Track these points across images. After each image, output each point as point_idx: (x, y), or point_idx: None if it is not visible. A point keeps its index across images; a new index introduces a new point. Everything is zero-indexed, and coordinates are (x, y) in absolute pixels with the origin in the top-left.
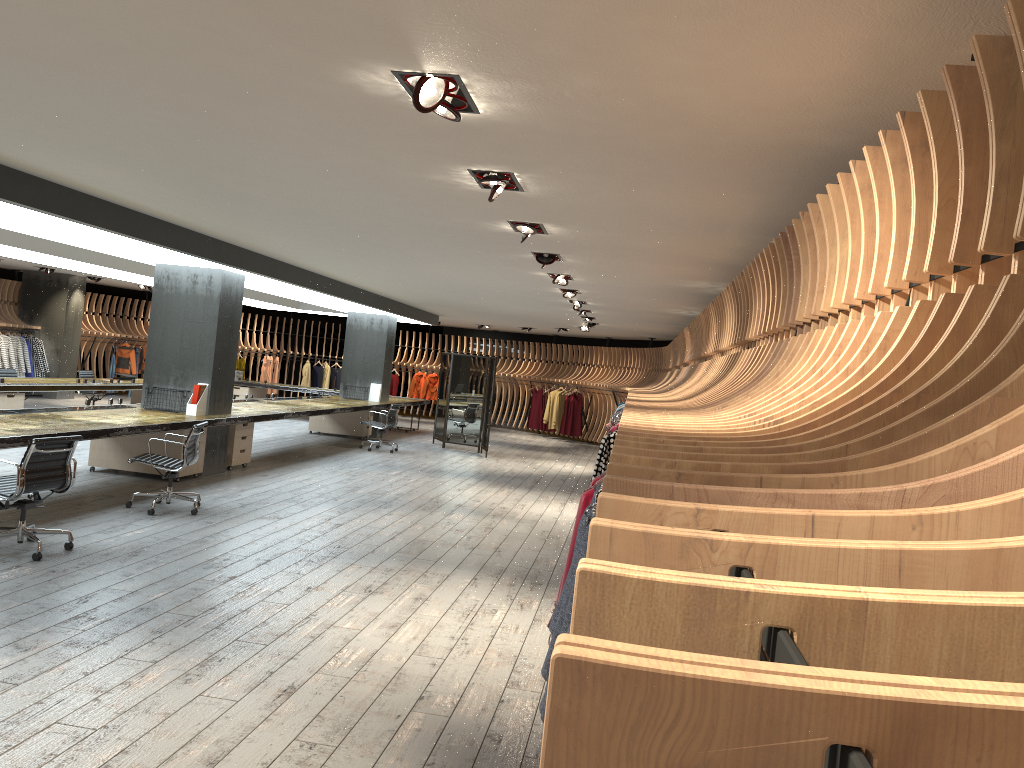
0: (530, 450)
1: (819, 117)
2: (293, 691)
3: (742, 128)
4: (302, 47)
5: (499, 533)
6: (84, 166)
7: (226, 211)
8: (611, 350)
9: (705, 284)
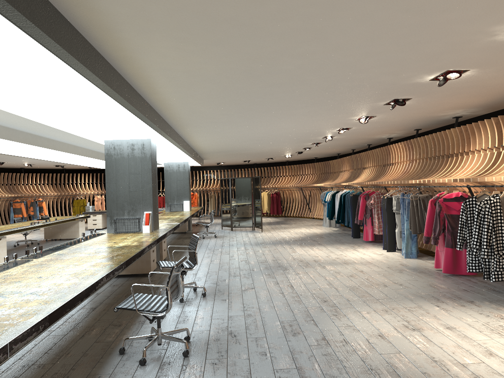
0: (271, 225)
1: None
2: None
3: None
4: None
5: (373, 273)
6: (185, 52)
7: (223, 89)
8: (291, 167)
9: (457, 111)
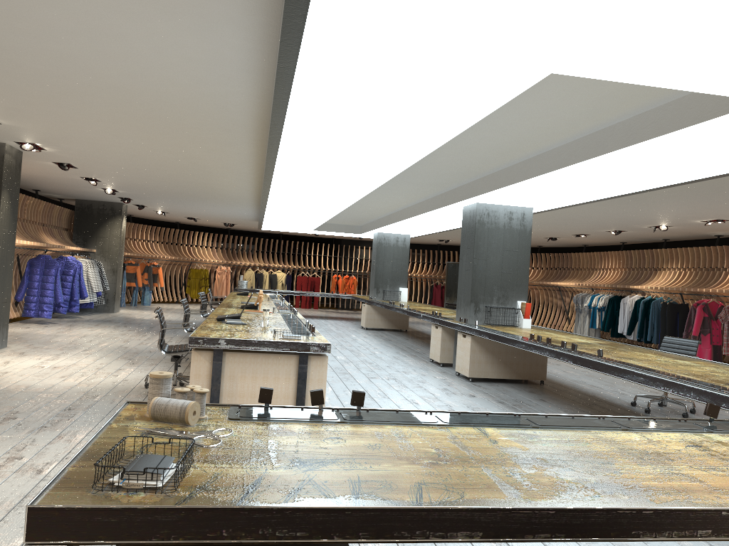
0: None
1: None
2: None
3: None
4: None
5: None
6: None
7: None
8: None
9: None
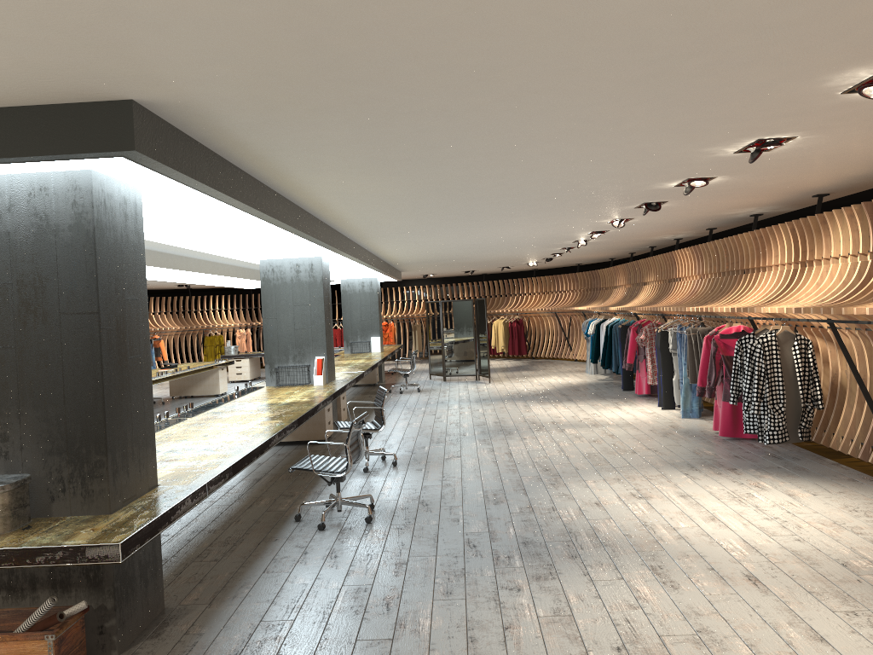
0: (506, 372)
1: None
2: (756, 578)
3: None
4: (854, 54)
5: (626, 437)
6: (361, 181)
7: (412, 204)
8: (540, 279)
9: (750, 209)
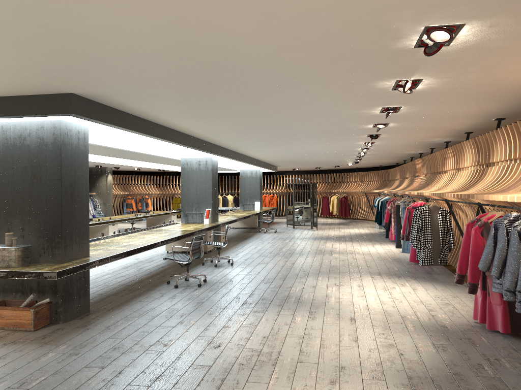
0: (332, 225)
1: None
2: (354, 319)
3: None
4: (370, 77)
5: (361, 260)
6: (202, 122)
7: (240, 133)
8: (359, 173)
9: (439, 139)
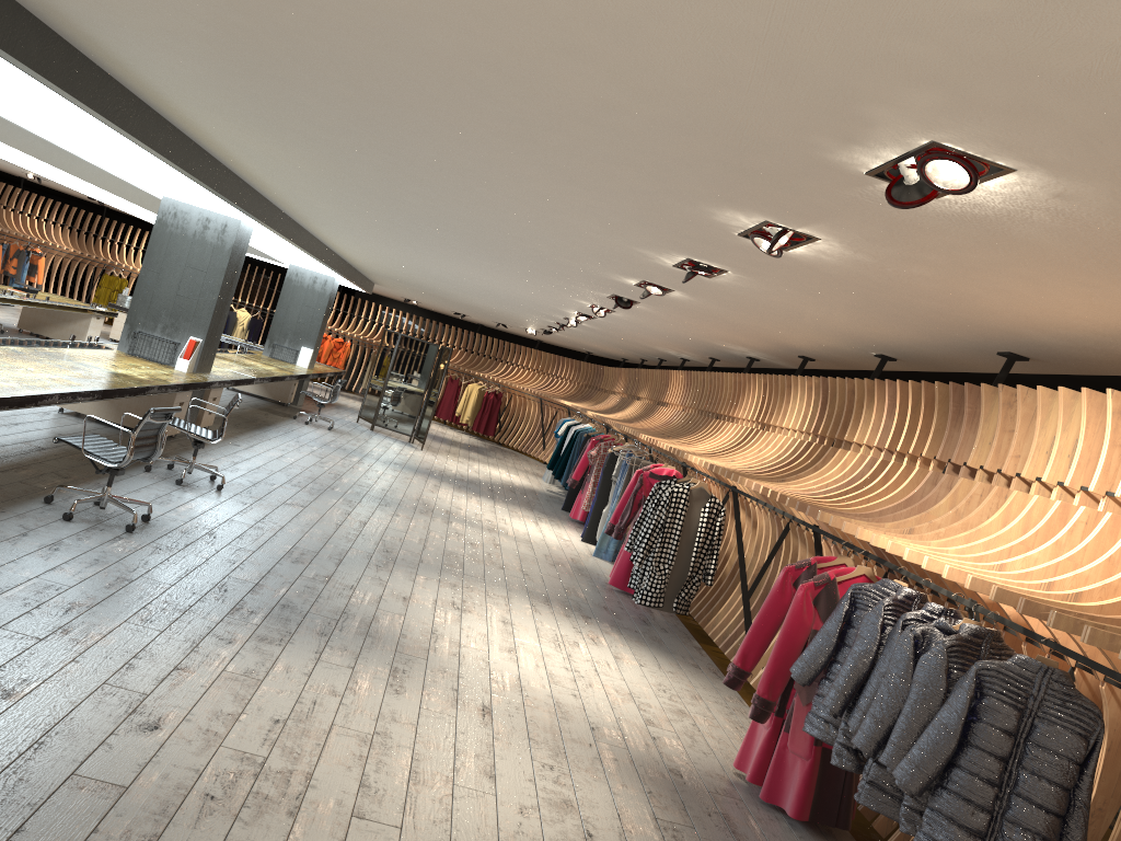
0: (454, 446)
1: (1062, 331)
2: (490, 711)
3: (990, 317)
4: (719, 193)
5: (510, 552)
6: (259, 139)
7: (337, 193)
8: (541, 354)
9: (742, 349)
